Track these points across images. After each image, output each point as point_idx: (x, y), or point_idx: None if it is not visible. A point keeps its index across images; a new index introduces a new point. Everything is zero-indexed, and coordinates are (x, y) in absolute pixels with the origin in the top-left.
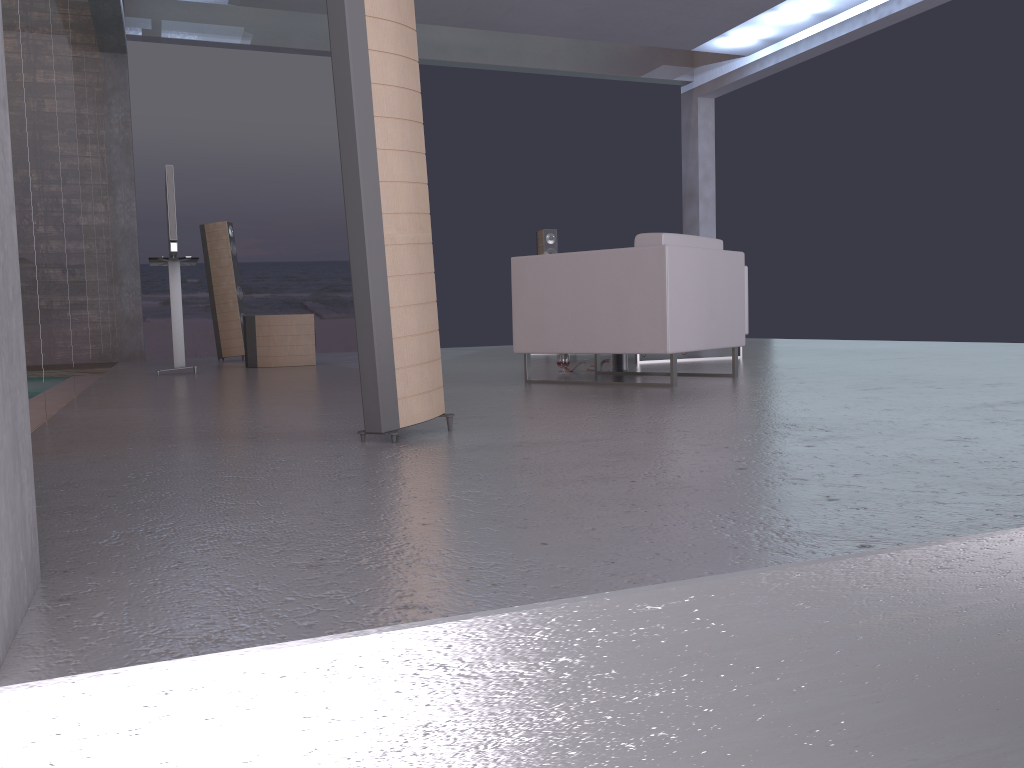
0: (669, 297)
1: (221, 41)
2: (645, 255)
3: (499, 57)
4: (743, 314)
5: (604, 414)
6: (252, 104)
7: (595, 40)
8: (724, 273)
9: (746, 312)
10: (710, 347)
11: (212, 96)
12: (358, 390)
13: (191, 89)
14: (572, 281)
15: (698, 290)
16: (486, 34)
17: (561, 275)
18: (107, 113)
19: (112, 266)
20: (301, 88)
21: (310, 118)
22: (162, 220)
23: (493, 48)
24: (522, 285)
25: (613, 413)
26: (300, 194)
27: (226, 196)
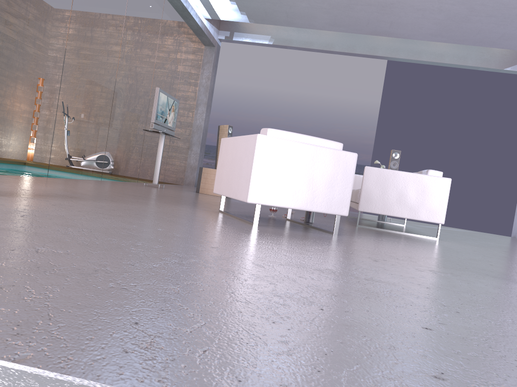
0: (255, 167)
1: (259, 42)
2: (251, 139)
3: (407, 54)
4: (348, 194)
5: (89, 212)
6: (310, 80)
7: (457, 43)
8: (327, 163)
9: (444, 209)
10: (301, 208)
11: (292, 75)
12: (133, 196)
13: (283, 71)
14: (232, 153)
15: (292, 168)
16: (401, 41)
17: (230, 149)
18: (202, 73)
19: (189, 141)
20: (336, 73)
21: (337, 88)
22: (258, 130)
23: (404, 49)
24: (221, 154)
25: (96, 213)
26: (324, 125)
27: (289, 122)
